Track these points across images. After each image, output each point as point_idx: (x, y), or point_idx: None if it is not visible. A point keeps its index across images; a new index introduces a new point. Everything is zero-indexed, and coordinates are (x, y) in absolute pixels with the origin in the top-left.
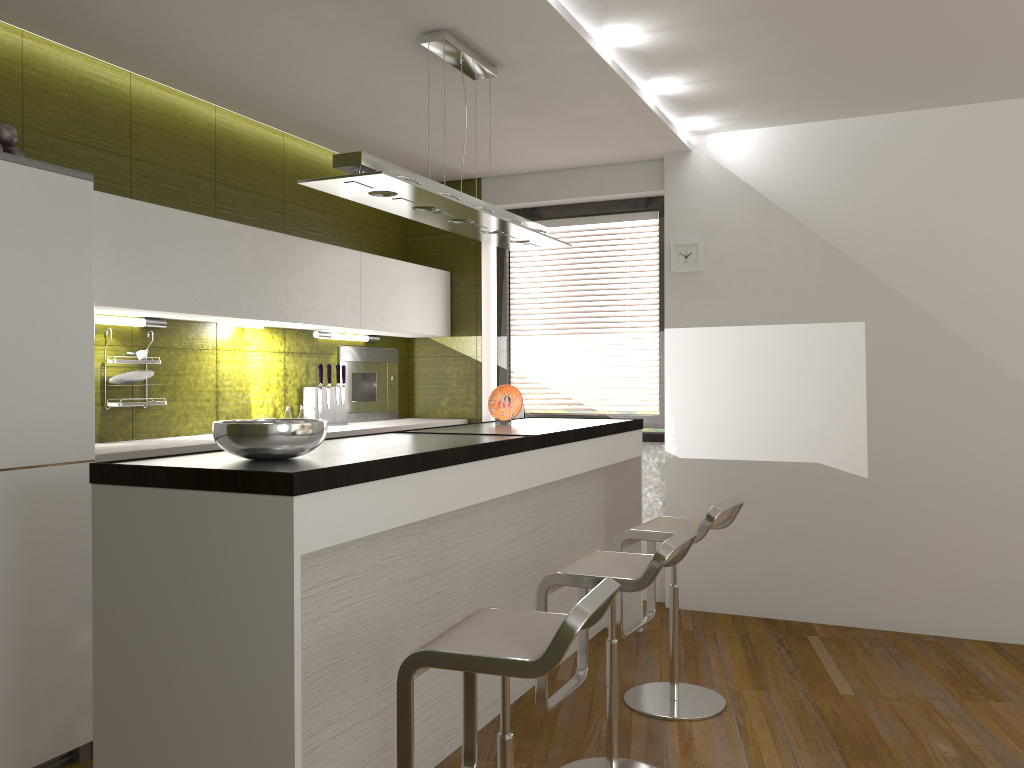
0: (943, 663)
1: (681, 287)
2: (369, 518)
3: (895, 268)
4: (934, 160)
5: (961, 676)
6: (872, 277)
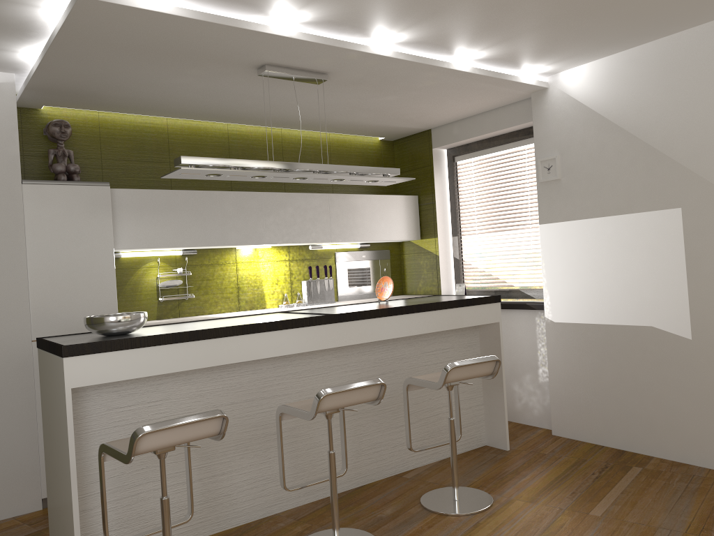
0: None
1: (548, 192)
2: (136, 369)
3: (703, 160)
4: None
5: None
6: (685, 169)
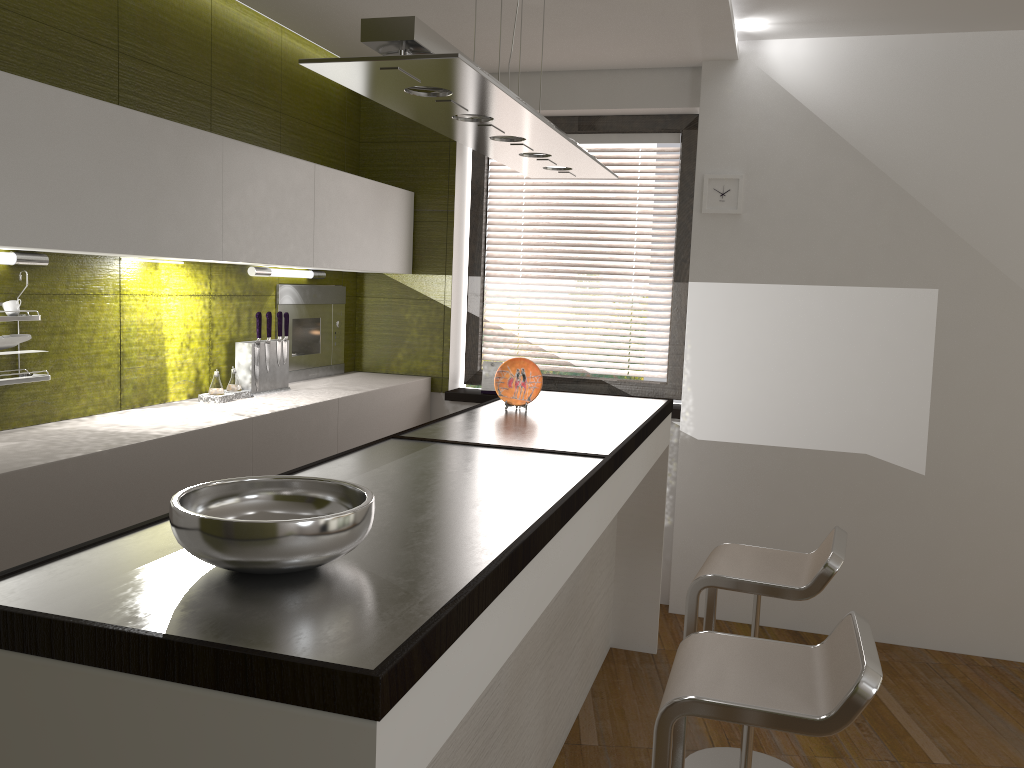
0: (1020, 704)
1: (713, 232)
2: (466, 686)
3: (982, 226)
4: None
5: None
6: (952, 235)
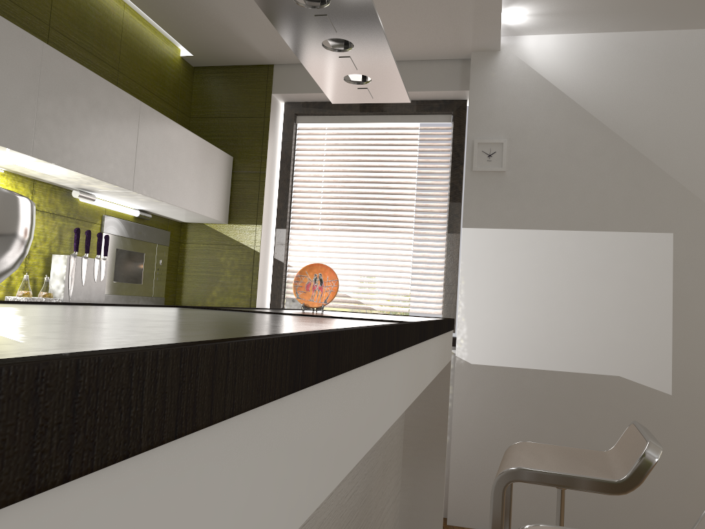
0: None
1: (482, 186)
2: None
3: None
4: None
5: None
6: (682, 189)
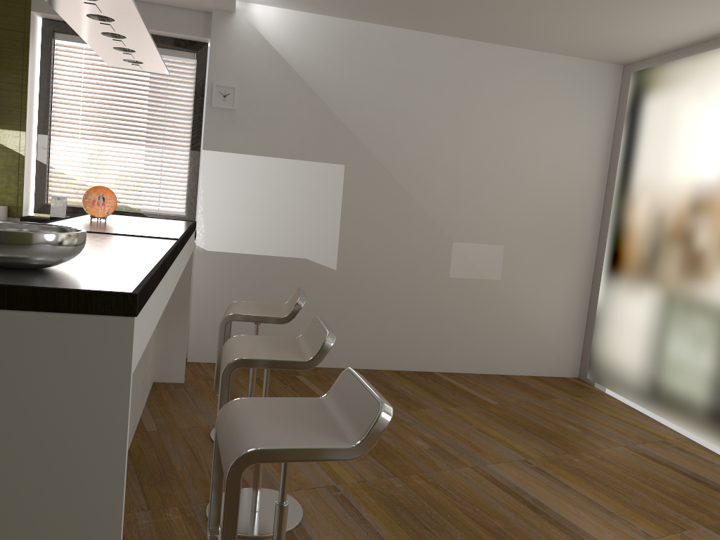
0: (382, 387)
1: (218, 119)
2: (148, 328)
3: (367, 131)
4: (397, 63)
5: (396, 395)
6: (352, 135)
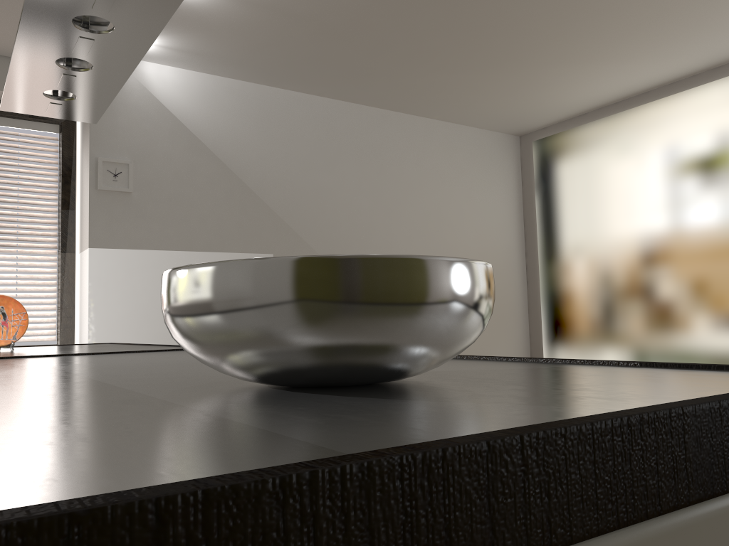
0: None
1: (108, 206)
2: None
3: (293, 212)
4: (316, 134)
5: None
6: (278, 218)
